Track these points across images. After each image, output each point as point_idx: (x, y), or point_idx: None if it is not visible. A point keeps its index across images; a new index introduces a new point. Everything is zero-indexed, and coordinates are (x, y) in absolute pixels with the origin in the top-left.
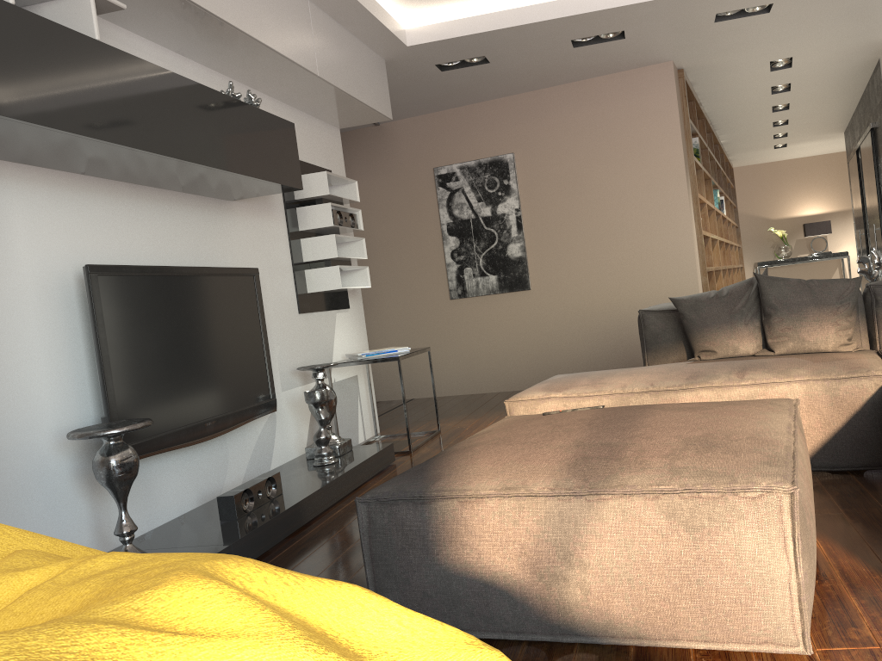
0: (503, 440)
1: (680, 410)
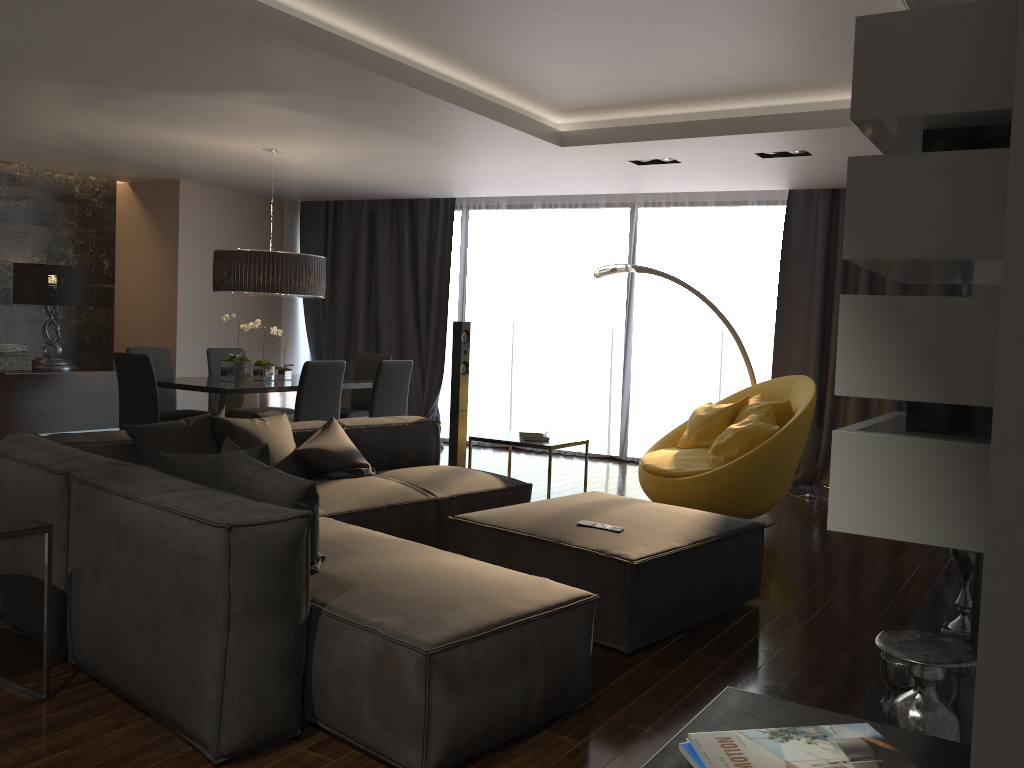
0: (674, 514)
1: (559, 504)
